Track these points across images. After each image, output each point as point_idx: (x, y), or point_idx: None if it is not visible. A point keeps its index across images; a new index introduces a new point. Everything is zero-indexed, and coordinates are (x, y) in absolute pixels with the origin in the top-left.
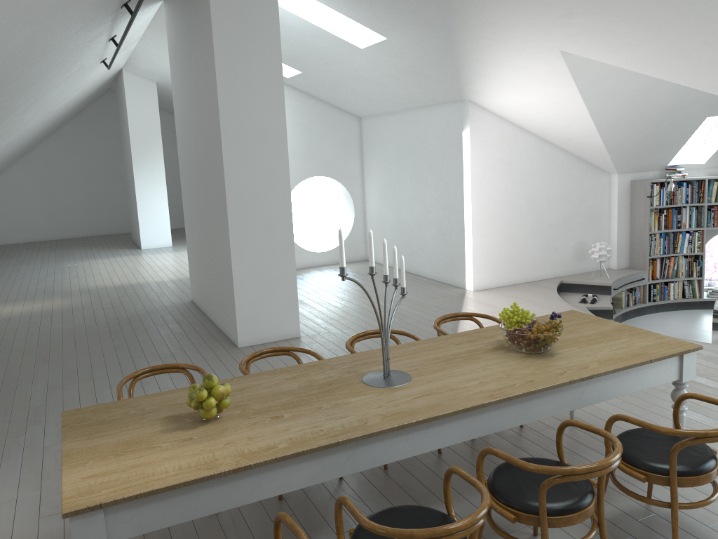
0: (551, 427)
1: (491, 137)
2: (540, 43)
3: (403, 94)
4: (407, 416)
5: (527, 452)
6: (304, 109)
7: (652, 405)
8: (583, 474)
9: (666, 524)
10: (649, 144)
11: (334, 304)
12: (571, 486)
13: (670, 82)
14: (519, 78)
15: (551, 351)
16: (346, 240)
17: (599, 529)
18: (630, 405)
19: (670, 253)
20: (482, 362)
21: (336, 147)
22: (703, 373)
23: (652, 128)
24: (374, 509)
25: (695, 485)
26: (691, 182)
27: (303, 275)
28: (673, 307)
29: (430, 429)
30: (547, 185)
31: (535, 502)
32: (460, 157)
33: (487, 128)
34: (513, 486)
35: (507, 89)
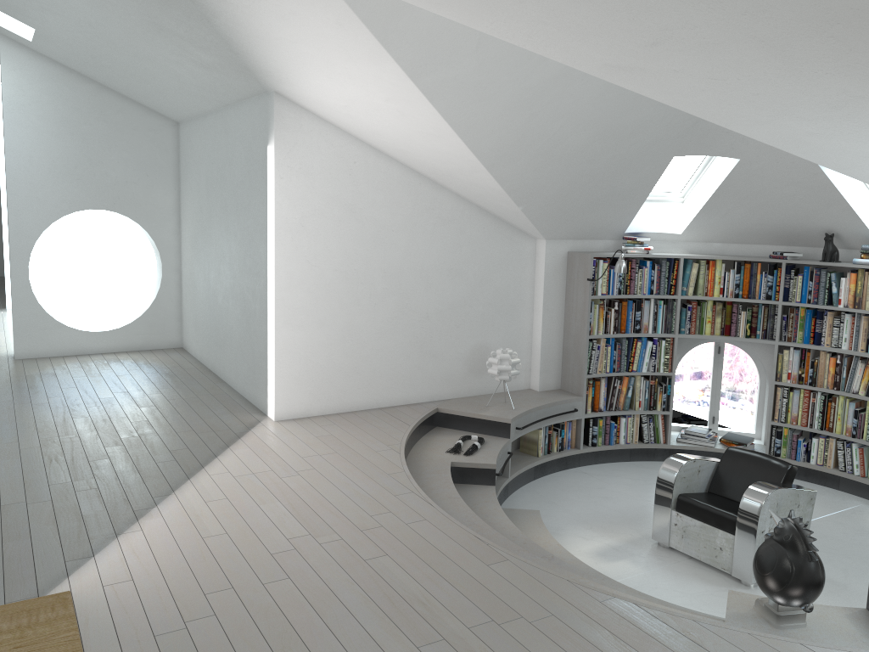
0: None
1: (317, 159)
2: None
3: (188, 77)
4: None
5: None
6: (75, 99)
7: None
8: None
9: None
10: (585, 193)
11: (5, 435)
12: None
13: (589, 80)
14: (305, 41)
15: None
16: (146, 315)
17: None
18: None
19: (622, 371)
20: None
21: (133, 166)
22: None
23: (582, 166)
24: None
25: None
26: (660, 262)
27: (41, 370)
28: (623, 455)
29: None
30: (424, 249)
31: None
32: (265, 190)
33: (311, 144)
34: None
35: (306, 68)
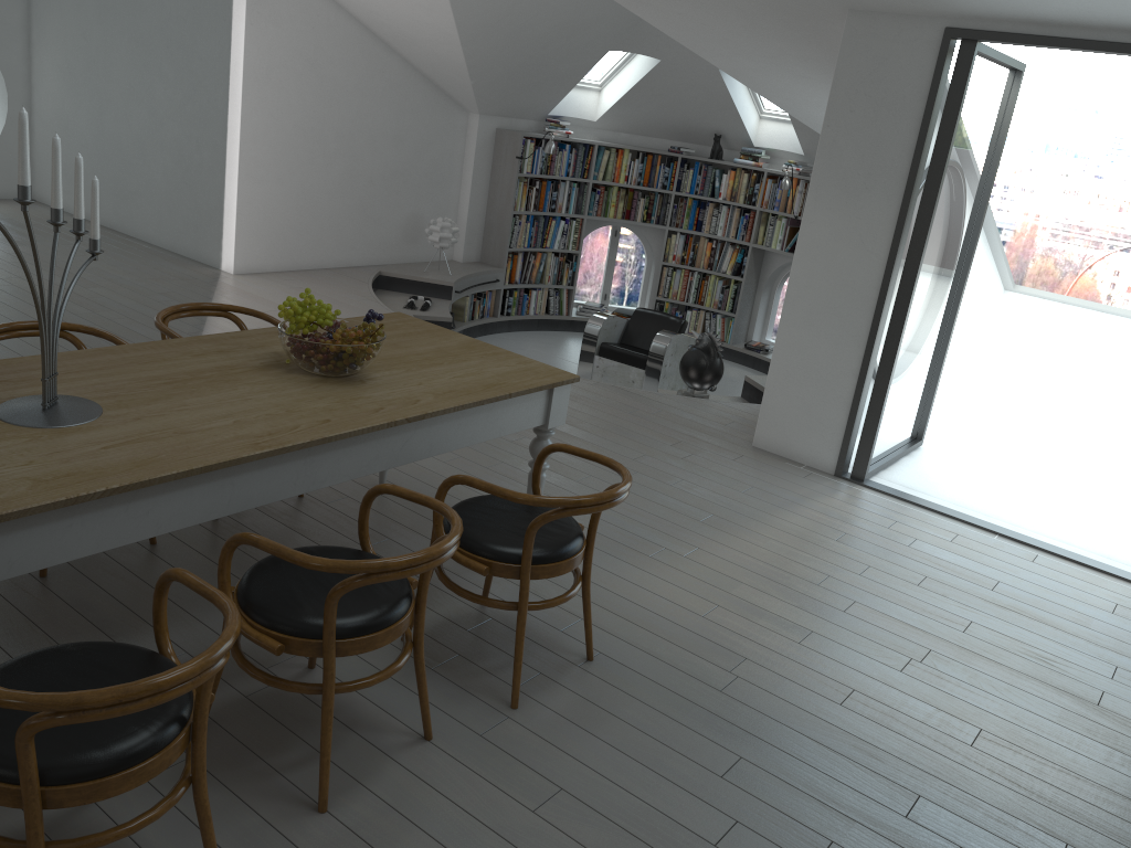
0: (349, 497)
1: (285, 8)
2: None
3: None
4: (88, 481)
5: (308, 537)
6: None
7: (498, 462)
8: (401, 571)
9: (505, 632)
10: (529, 75)
11: None
12: (379, 589)
13: None
14: None
15: (362, 375)
16: None
17: (414, 651)
18: (467, 462)
19: (538, 247)
20: (243, 388)
21: None
22: (567, 418)
23: (536, 51)
24: (15, 651)
25: (554, 575)
26: (577, 146)
27: None
28: (532, 325)
29: (134, 503)
30: (373, 113)
31: (318, 619)
32: (226, 34)
33: None
34: (283, 595)
35: None
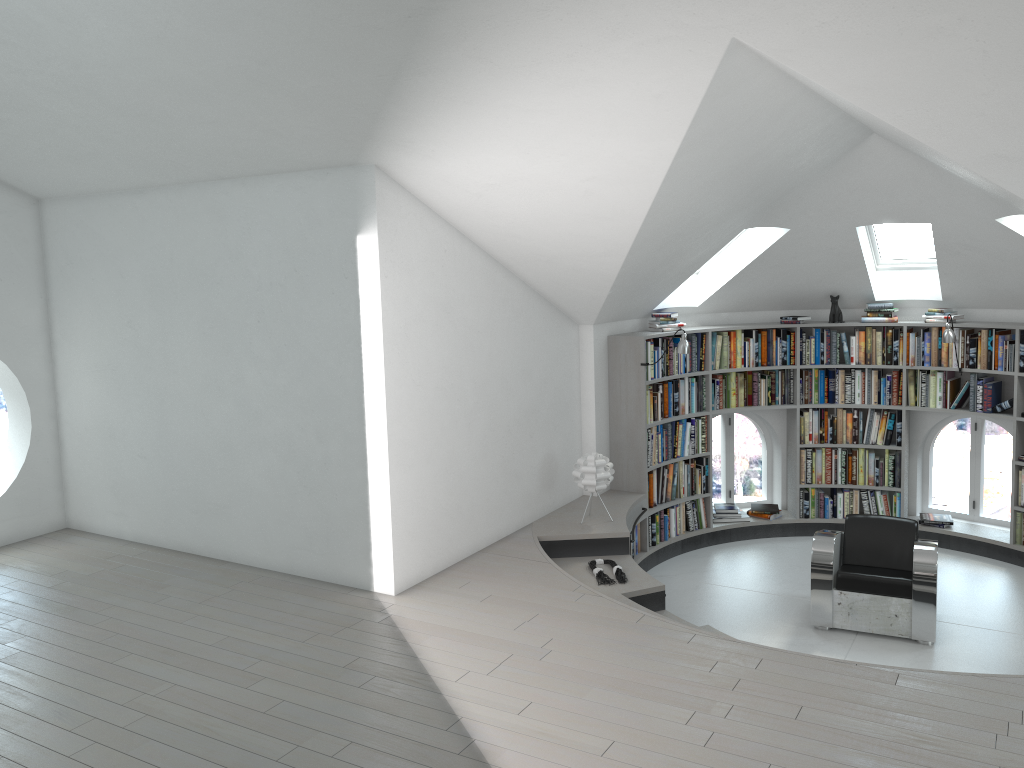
0: None
1: (415, 249)
2: (701, 11)
3: (196, 141)
4: None
5: None
6: None
7: None
8: None
9: None
10: (662, 272)
11: (52, 715)
12: None
13: (770, 156)
14: (554, 111)
15: None
16: (13, 489)
17: None
18: None
19: (670, 458)
20: None
21: None
22: None
23: (685, 244)
24: None
25: None
26: (688, 337)
27: None
28: (677, 548)
29: None
30: (502, 350)
31: None
32: (351, 293)
33: (408, 231)
34: None
35: (498, 140)
